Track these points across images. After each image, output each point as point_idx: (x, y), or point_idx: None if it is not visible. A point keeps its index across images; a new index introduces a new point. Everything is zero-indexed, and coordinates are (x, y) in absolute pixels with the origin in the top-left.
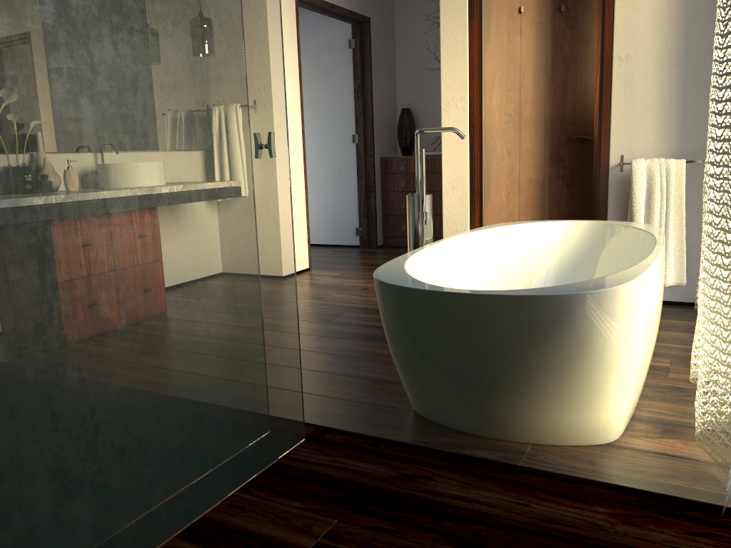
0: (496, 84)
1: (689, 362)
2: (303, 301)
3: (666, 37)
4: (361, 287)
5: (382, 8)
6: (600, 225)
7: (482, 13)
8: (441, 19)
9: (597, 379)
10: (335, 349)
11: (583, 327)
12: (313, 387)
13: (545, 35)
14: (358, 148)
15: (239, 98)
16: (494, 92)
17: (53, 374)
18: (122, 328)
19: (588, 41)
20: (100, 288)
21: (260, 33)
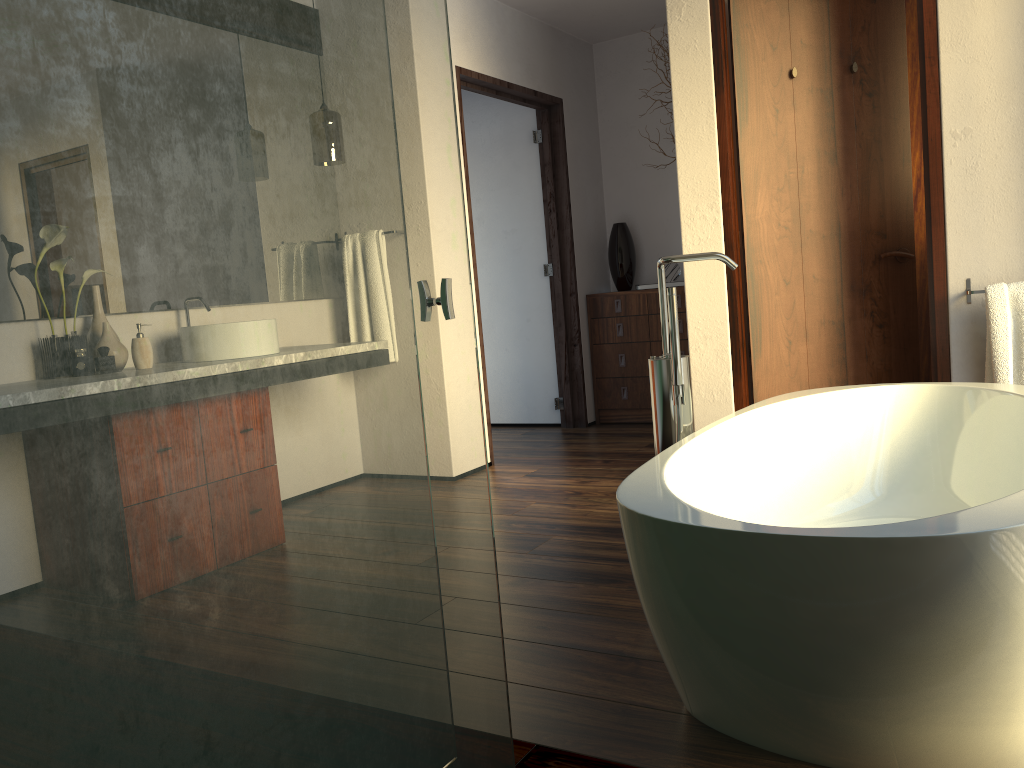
0: (762, 183)
1: None
2: None
3: None
4: (572, 492)
5: (579, 84)
6: (950, 389)
7: (734, 82)
8: (674, 94)
9: (1021, 674)
10: (546, 600)
11: (997, 587)
12: (518, 671)
13: (831, 107)
14: (552, 282)
15: (394, 229)
16: (759, 194)
17: (92, 727)
18: (212, 629)
19: (897, 113)
20: (173, 564)
21: (424, 124)
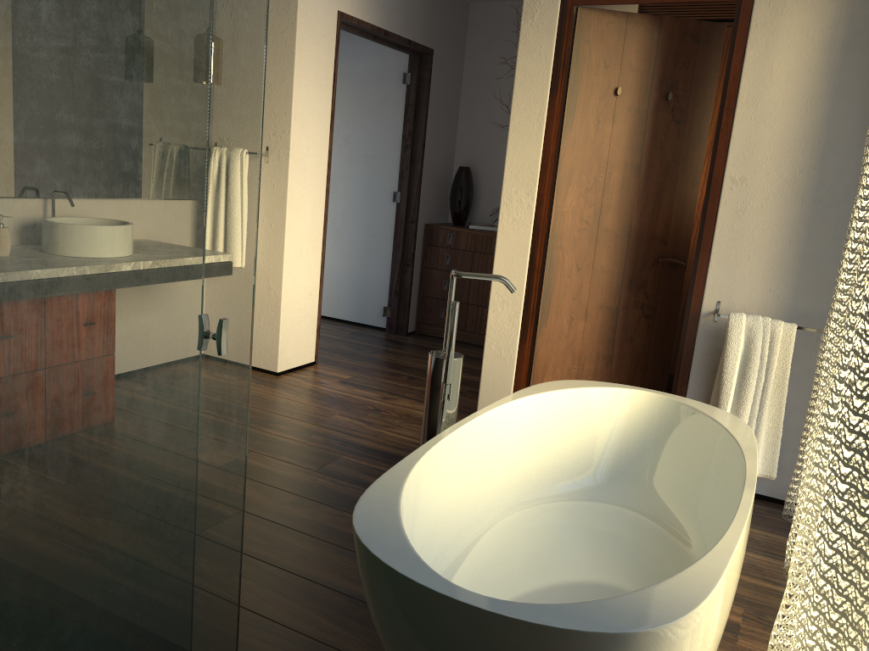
0: (574, 181)
1: (766, 618)
2: (294, 423)
3: (794, 164)
4: (373, 407)
5: (451, 38)
6: (678, 404)
7: (567, 89)
8: (515, 88)
9: None
10: (315, 527)
11: None
12: (270, 603)
13: (644, 127)
14: (398, 208)
15: (176, 277)
16: (570, 190)
17: None
18: None
19: (697, 142)
20: None
21: (224, 177)
